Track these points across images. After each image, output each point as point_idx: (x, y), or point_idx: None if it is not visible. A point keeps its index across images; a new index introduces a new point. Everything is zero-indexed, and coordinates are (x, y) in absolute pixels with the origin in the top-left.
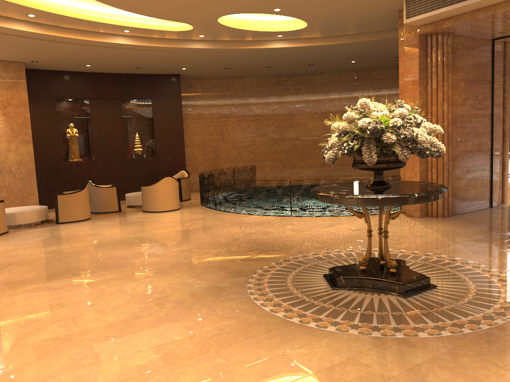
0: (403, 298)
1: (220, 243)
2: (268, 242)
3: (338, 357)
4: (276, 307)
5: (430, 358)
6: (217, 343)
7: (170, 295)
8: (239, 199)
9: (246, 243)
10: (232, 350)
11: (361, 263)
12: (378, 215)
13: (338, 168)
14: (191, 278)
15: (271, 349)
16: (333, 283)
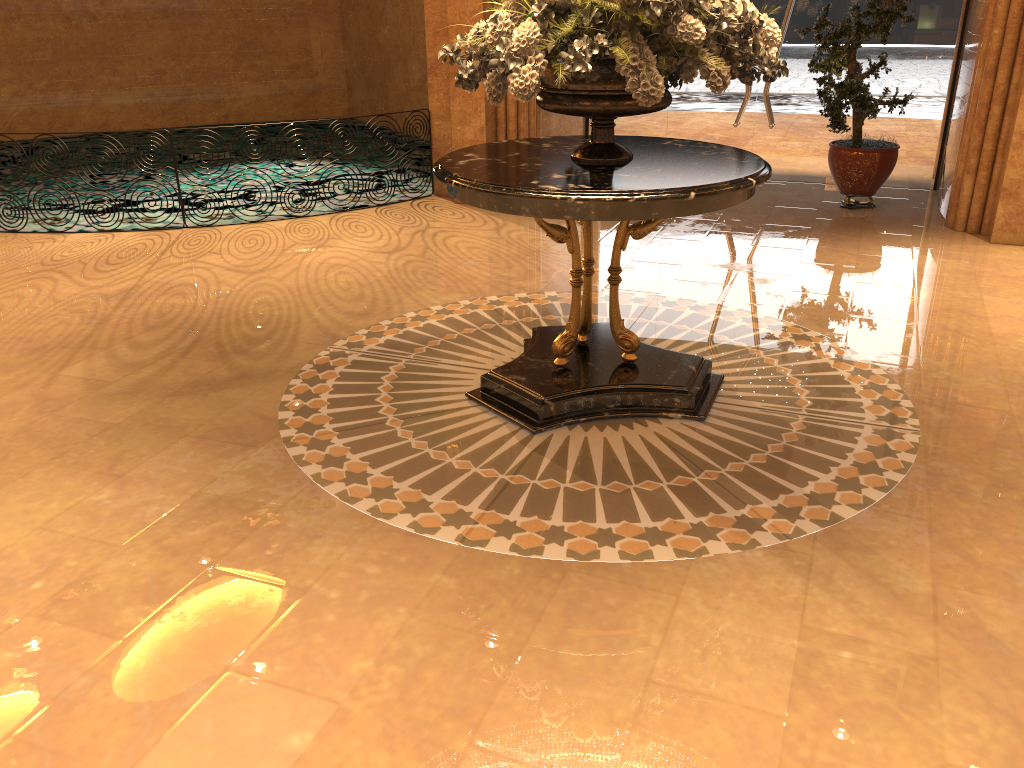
0: (697, 422)
1: (64, 341)
2: (209, 316)
3: (777, 638)
4: (464, 527)
5: (929, 571)
6: (446, 712)
7: (91, 572)
8: (10, 191)
9: (149, 331)
10: (516, 721)
11: (562, 353)
12: (584, 228)
13: (199, 87)
14: (99, 486)
15: (612, 676)
16: (522, 415)
